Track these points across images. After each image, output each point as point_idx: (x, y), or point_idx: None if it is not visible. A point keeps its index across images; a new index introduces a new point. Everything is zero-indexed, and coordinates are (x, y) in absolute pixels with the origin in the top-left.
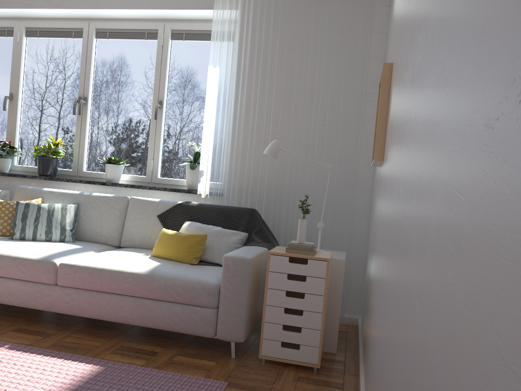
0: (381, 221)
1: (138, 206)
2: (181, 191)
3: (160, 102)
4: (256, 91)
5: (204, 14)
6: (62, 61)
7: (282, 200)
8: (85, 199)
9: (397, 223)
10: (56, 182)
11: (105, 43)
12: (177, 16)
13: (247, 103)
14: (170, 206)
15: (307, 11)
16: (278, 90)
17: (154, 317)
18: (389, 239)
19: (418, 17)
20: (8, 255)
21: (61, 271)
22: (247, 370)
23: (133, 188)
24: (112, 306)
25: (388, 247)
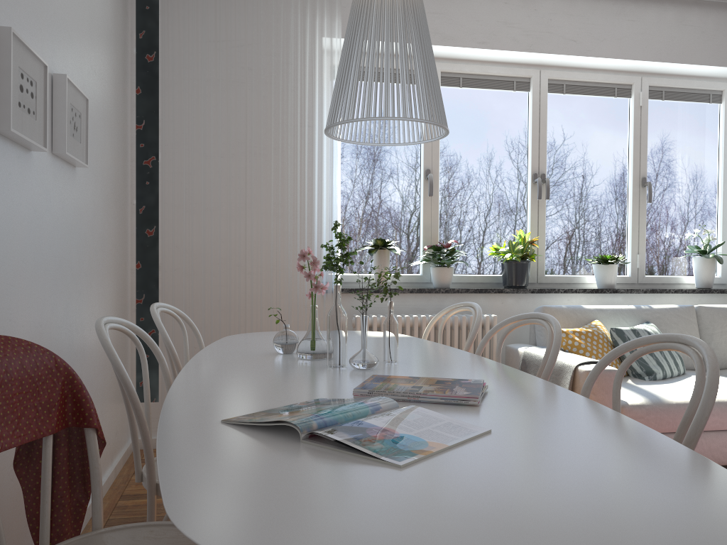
0: None
1: (718, 317)
2: (713, 291)
3: (644, 179)
4: None
5: (706, 70)
6: (498, 123)
7: None
8: (651, 314)
9: None
10: (544, 294)
11: (559, 99)
12: (669, 70)
13: None
14: None
15: None
16: None
17: None
18: None
19: None
20: None
21: None
22: None
23: (654, 293)
24: None
25: None
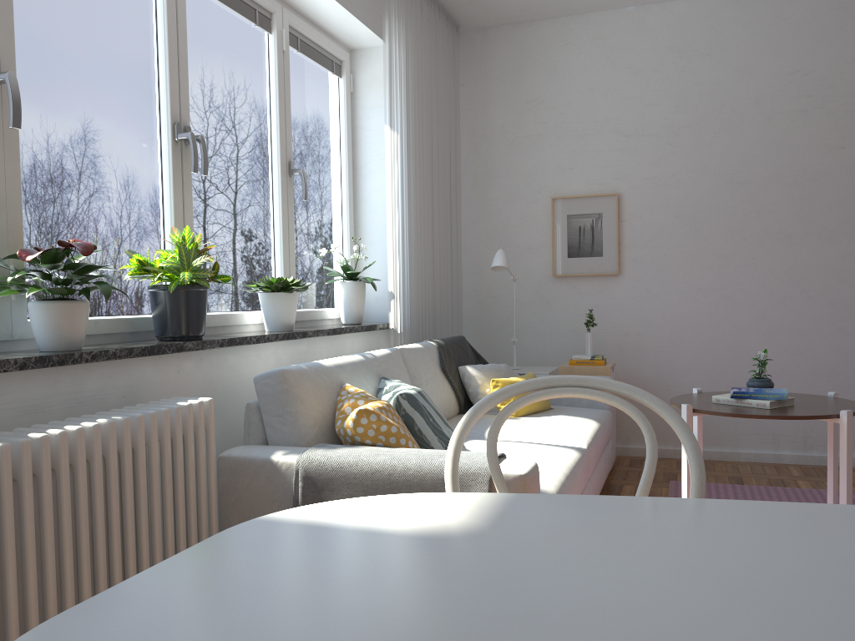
0: (676, 320)
1: (419, 361)
2: (374, 327)
3: (292, 164)
4: (420, 175)
5: (345, 26)
6: (114, 5)
7: (438, 322)
8: (380, 366)
9: (806, 314)
10: (230, 348)
11: None
12: (314, 8)
13: (416, 191)
14: (435, 351)
15: (437, 80)
16: (429, 178)
17: (607, 469)
18: (766, 325)
19: (813, 216)
20: (572, 465)
21: (591, 456)
22: (633, 477)
23: (335, 334)
24: (601, 476)
25: (765, 330)
